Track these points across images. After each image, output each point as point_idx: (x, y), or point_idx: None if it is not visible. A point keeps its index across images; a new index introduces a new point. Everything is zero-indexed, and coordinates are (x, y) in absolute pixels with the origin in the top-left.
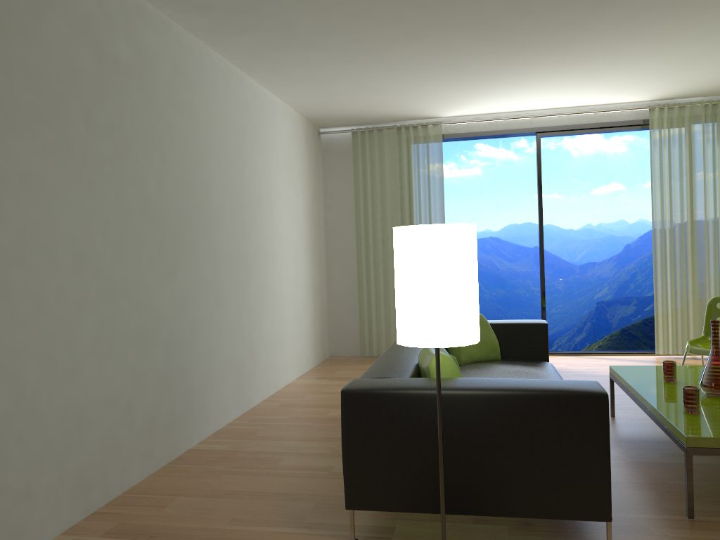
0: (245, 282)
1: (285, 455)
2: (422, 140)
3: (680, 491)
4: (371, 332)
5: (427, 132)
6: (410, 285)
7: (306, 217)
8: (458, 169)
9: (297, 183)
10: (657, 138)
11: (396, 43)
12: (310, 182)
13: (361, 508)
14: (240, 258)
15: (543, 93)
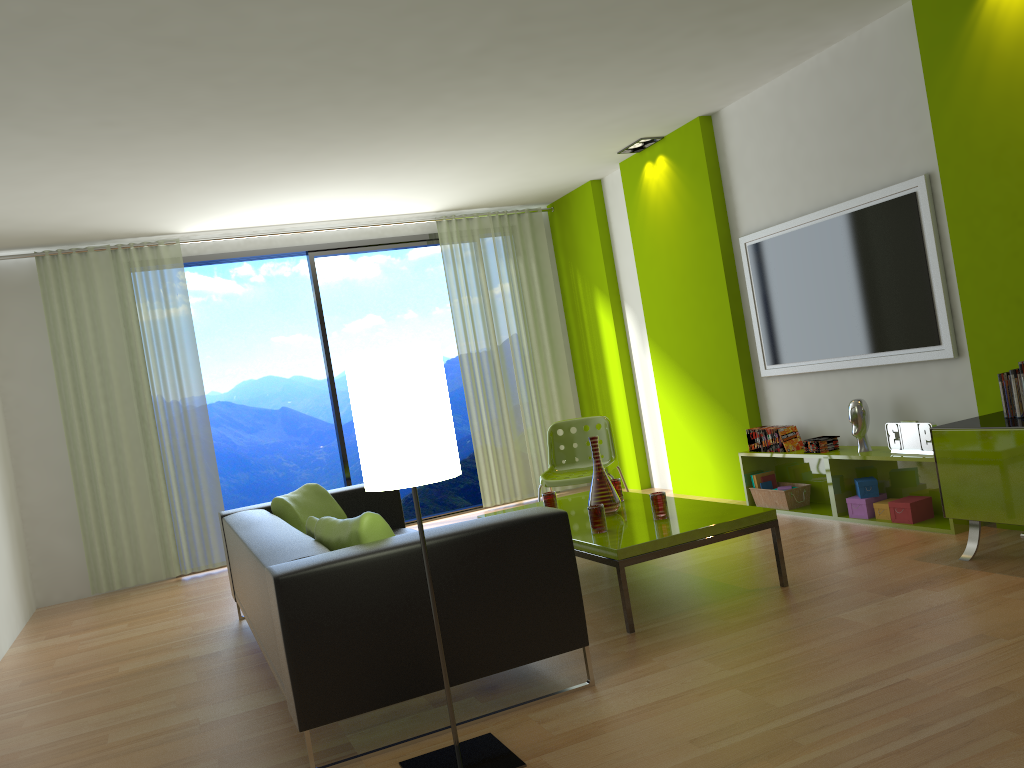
0: None
1: (107, 731)
2: (153, 266)
3: (606, 615)
4: (107, 555)
5: (158, 254)
6: (388, 418)
7: None
8: None
9: None
10: (449, 255)
11: (163, 131)
12: None
13: (320, 722)
14: None
15: (323, 201)
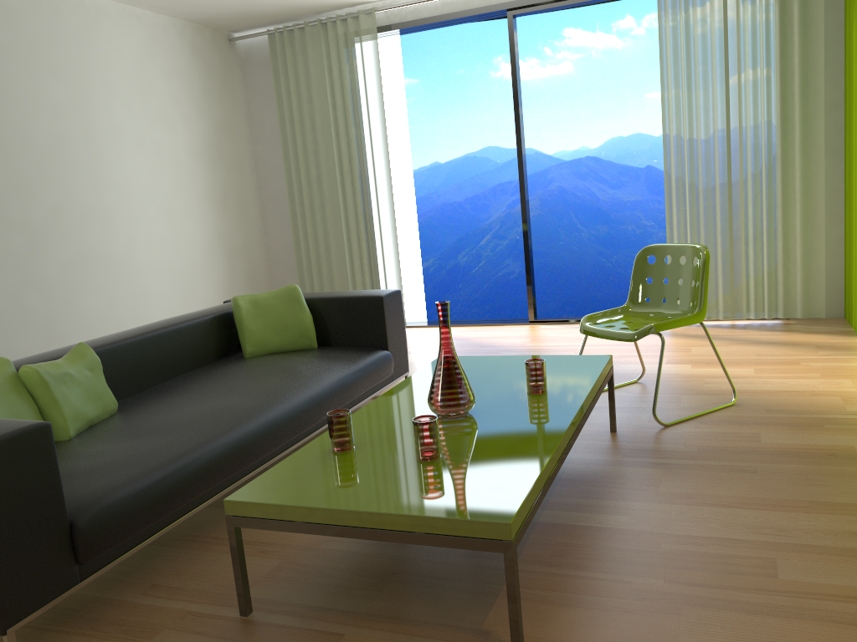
0: (26, 254)
1: None
2: (355, 38)
3: (315, 563)
4: None
5: (359, 25)
6: None
7: (198, 157)
8: (542, 66)
9: (171, 112)
10: (668, 2)
11: None
12: (208, 109)
13: None
14: (9, 224)
15: None
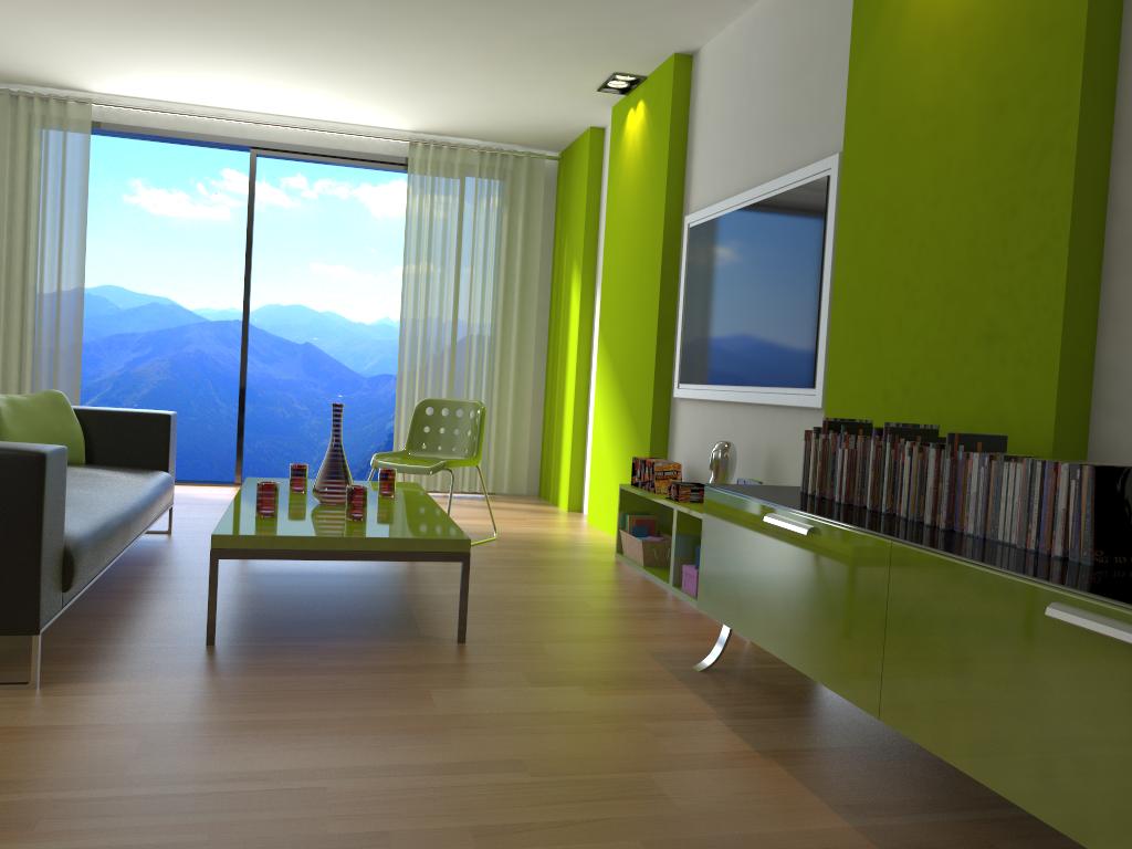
0: None
1: None
2: (57, 124)
3: (234, 620)
4: None
5: (66, 112)
6: None
7: None
8: (192, 204)
9: None
10: (417, 187)
11: None
12: None
13: None
14: None
15: (243, 83)
